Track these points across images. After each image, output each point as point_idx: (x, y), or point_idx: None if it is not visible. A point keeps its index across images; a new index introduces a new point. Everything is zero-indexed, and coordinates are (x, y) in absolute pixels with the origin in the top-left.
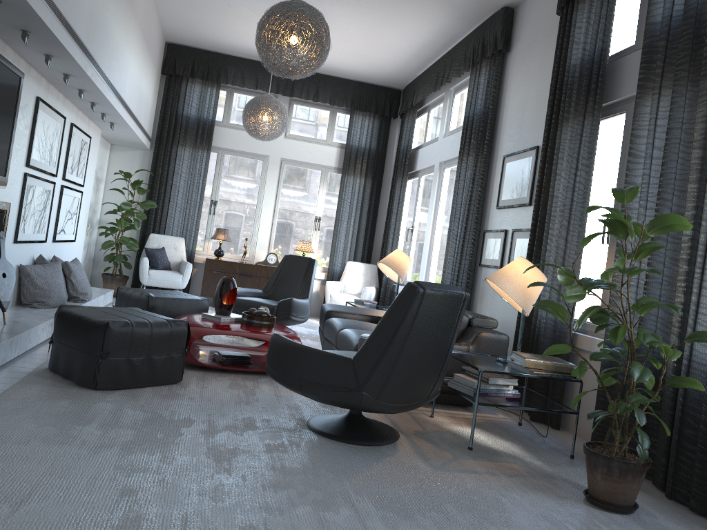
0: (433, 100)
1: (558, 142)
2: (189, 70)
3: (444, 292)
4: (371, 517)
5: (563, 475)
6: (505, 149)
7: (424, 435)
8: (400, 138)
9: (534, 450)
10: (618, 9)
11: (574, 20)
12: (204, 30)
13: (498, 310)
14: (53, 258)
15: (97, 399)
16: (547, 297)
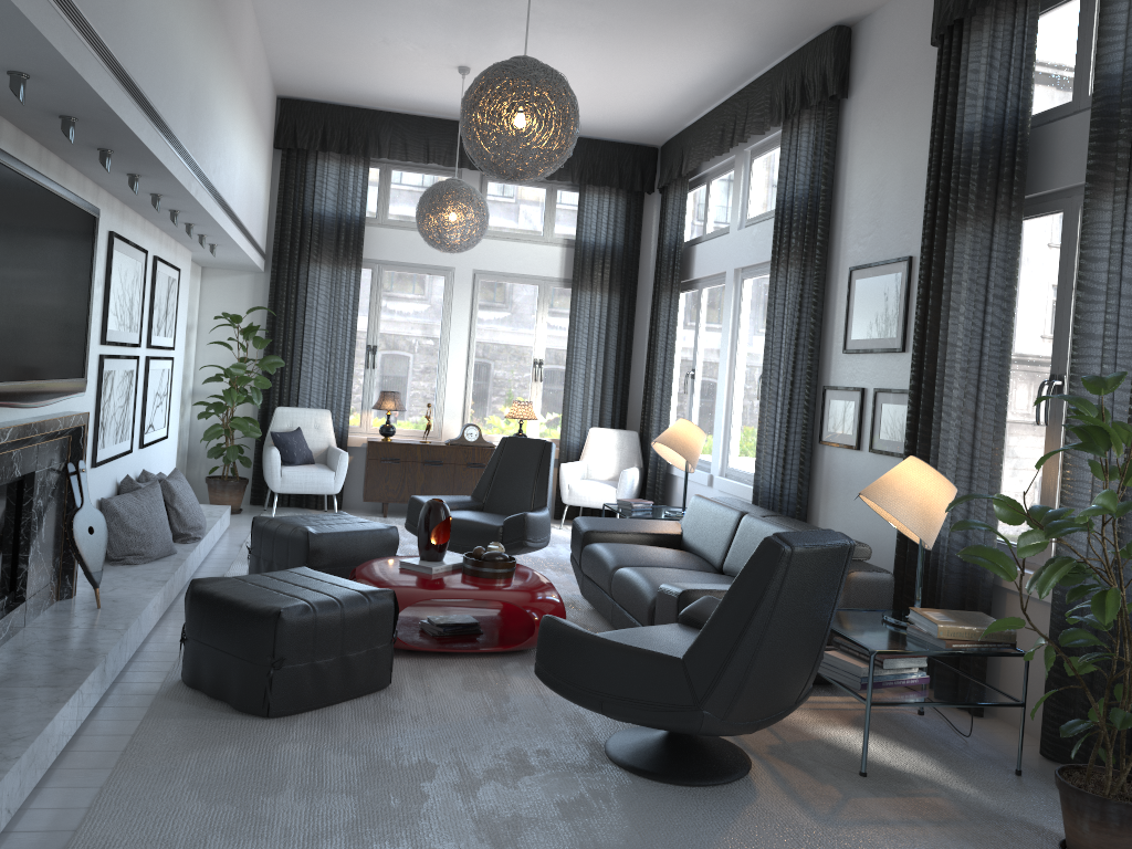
0: (716, 166)
1: (949, 256)
2: (318, 140)
3: (822, 548)
4: None
5: (1016, 813)
6: (852, 257)
7: (786, 754)
8: (661, 226)
9: (958, 764)
10: (1038, 40)
11: (964, 58)
12: (342, 77)
13: (858, 517)
14: (142, 474)
15: (276, 737)
16: None
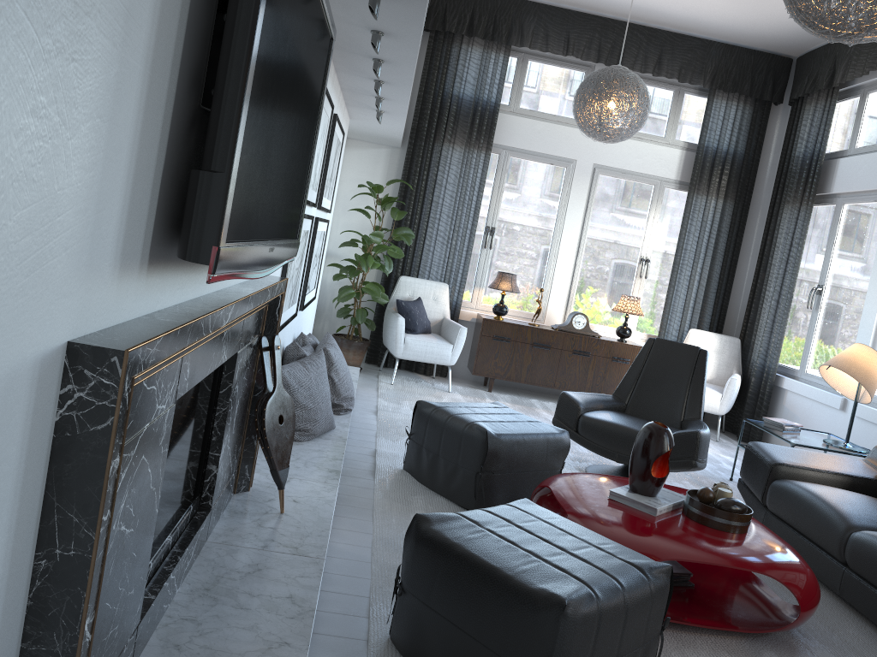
0: None
1: None
2: (466, 25)
3: None
4: None
5: None
6: None
7: None
8: (790, 137)
9: None
10: None
11: None
12: None
13: None
14: (300, 337)
15: None
16: None
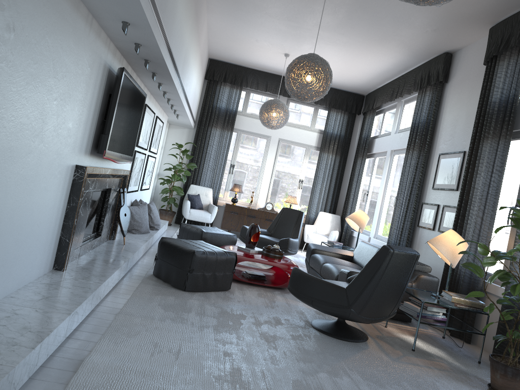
0: (388, 106)
1: (479, 152)
2: (223, 77)
3: (405, 253)
4: (361, 384)
5: (474, 373)
6: (441, 149)
7: (383, 339)
8: (362, 129)
9: (454, 355)
10: None
11: (495, 71)
12: (236, 53)
13: (430, 259)
14: (140, 201)
15: (187, 297)
16: (467, 255)
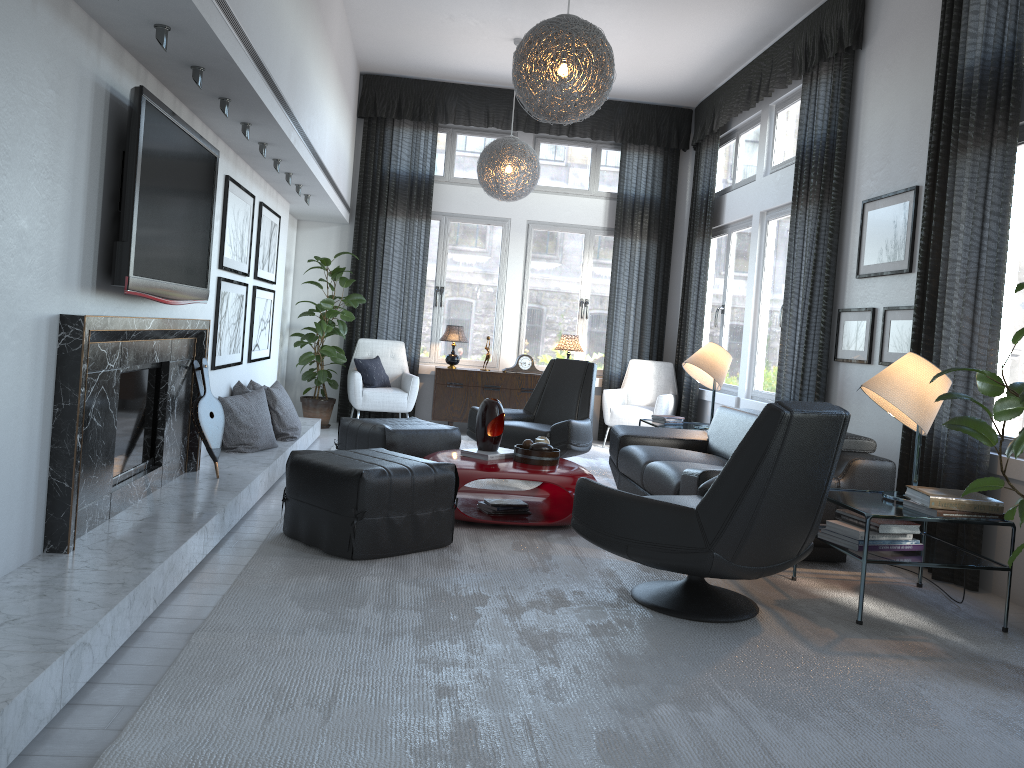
0: (744, 121)
1: (950, 181)
2: (395, 109)
3: (818, 414)
4: (755, 718)
5: (998, 656)
6: (865, 191)
7: (791, 606)
8: (695, 179)
9: (949, 622)
10: None
11: (965, 1)
12: (414, 53)
13: (869, 424)
14: (250, 384)
15: (358, 572)
16: (948, 404)
